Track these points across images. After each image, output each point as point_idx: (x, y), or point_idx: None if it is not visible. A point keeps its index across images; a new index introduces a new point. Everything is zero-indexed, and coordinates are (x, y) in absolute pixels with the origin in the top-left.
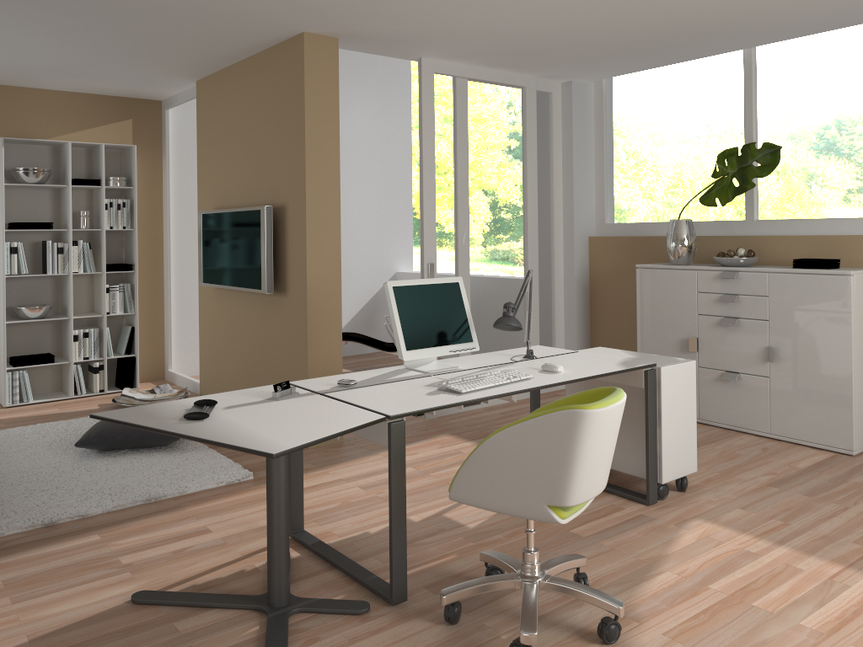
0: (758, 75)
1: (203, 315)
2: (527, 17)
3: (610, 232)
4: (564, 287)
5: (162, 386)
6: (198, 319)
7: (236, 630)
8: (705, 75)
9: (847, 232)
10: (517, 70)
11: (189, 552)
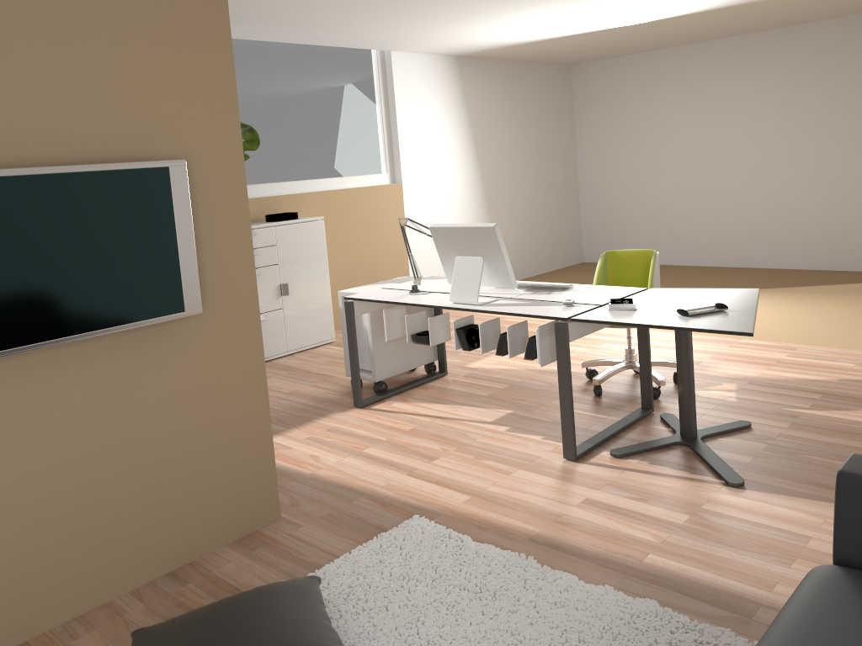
0: None
1: None
2: None
3: None
4: None
5: None
6: None
7: (730, 443)
8: None
9: (268, 194)
10: None
11: (638, 494)
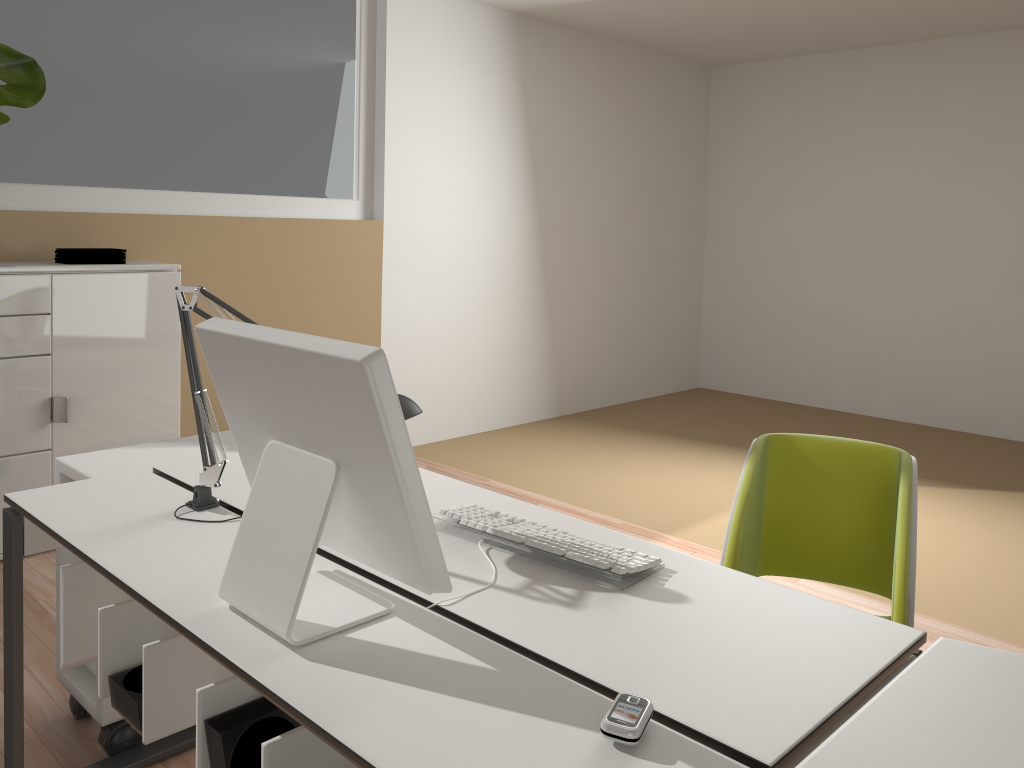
0: None
1: None
2: None
3: None
4: None
5: None
6: None
7: None
8: None
9: (85, 209)
10: None
11: None
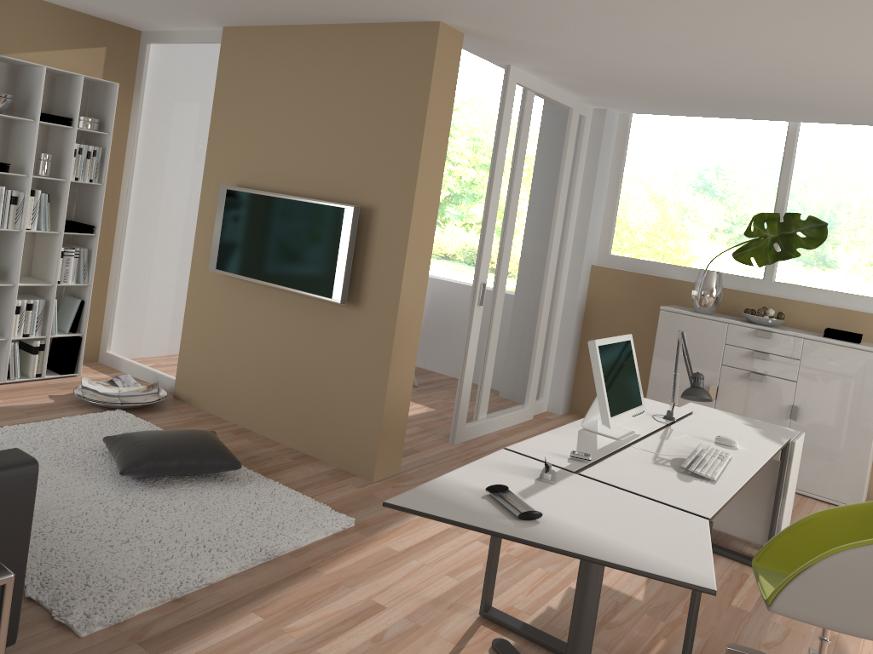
0: (800, 148)
1: (195, 302)
2: (677, 63)
3: (613, 263)
4: (562, 312)
5: (122, 377)
6: (174, 302)
7: None
8: (744, 135)
9: (863, 309)
10: (575, 92)
11: (390, 640)
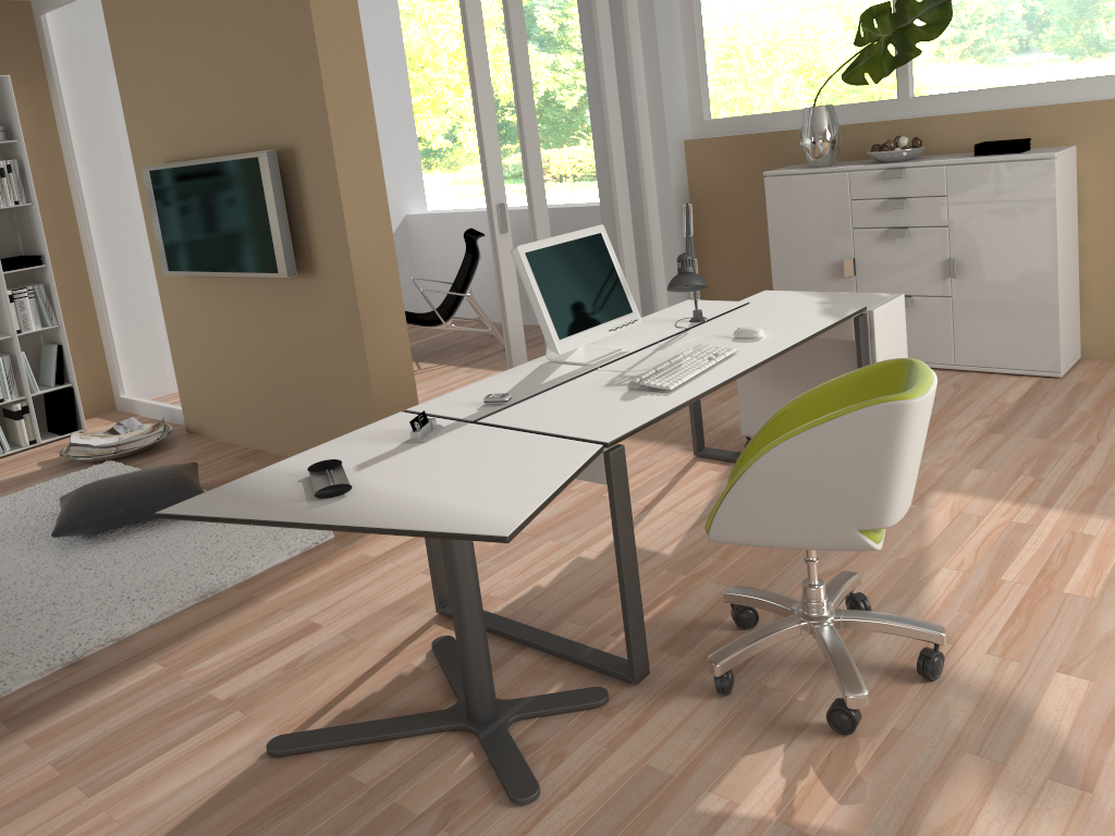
0: None
1: (172, 316)
2: None
3: (712, 131)
4: (659, 212)
5: (125, 422)
6: (160, 322)
7: (444, 766)
8: None
9: (1033, 103)
10: None
11: (307, 663)
